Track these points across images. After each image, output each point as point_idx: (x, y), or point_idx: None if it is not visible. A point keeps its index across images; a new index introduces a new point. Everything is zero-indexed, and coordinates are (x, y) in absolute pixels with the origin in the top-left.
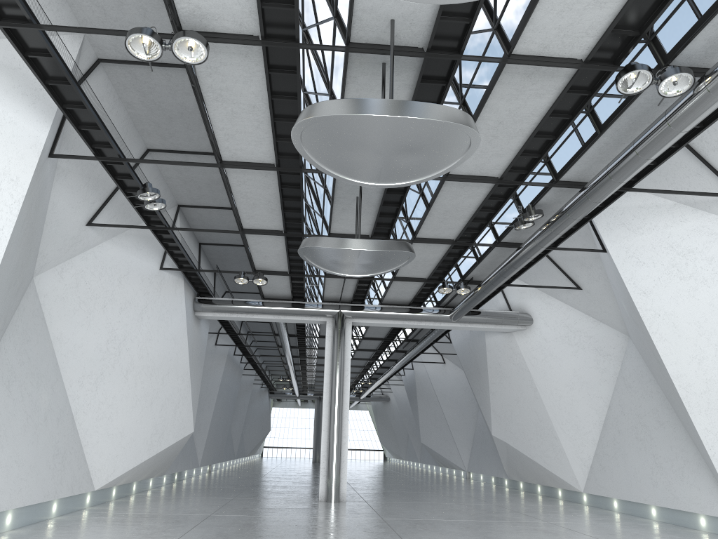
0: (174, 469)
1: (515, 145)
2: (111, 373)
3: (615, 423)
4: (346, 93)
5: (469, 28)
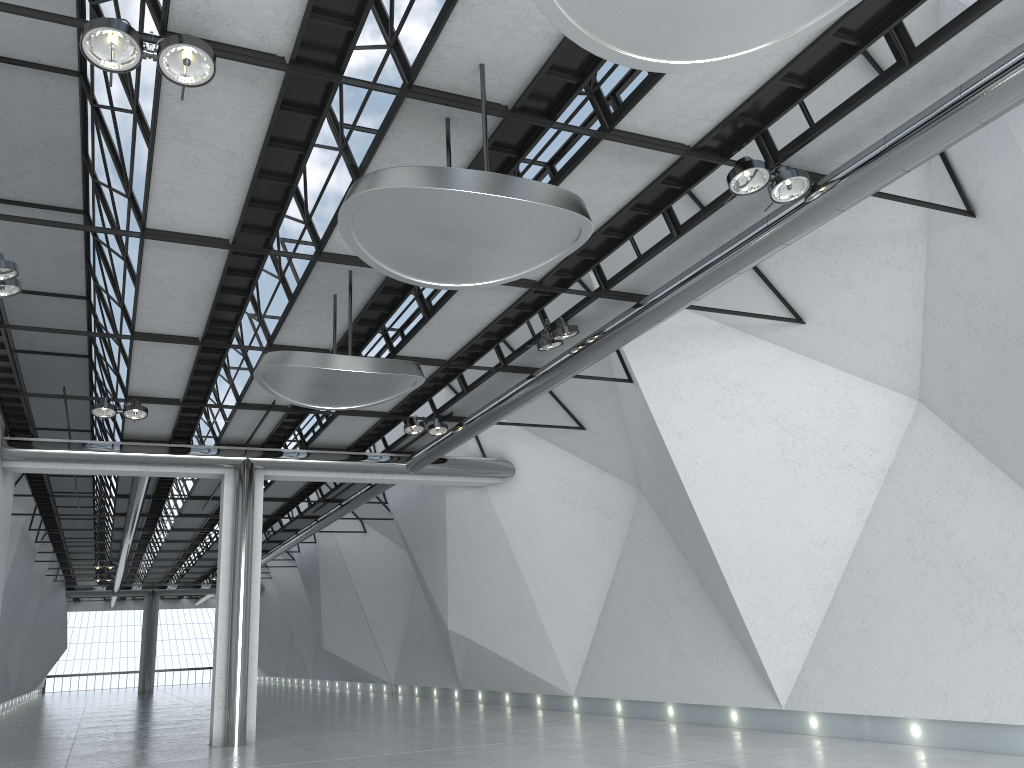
0: None
1: None
2: None
3: (621, 602)
4: (378, 152)
5: (574, 89)
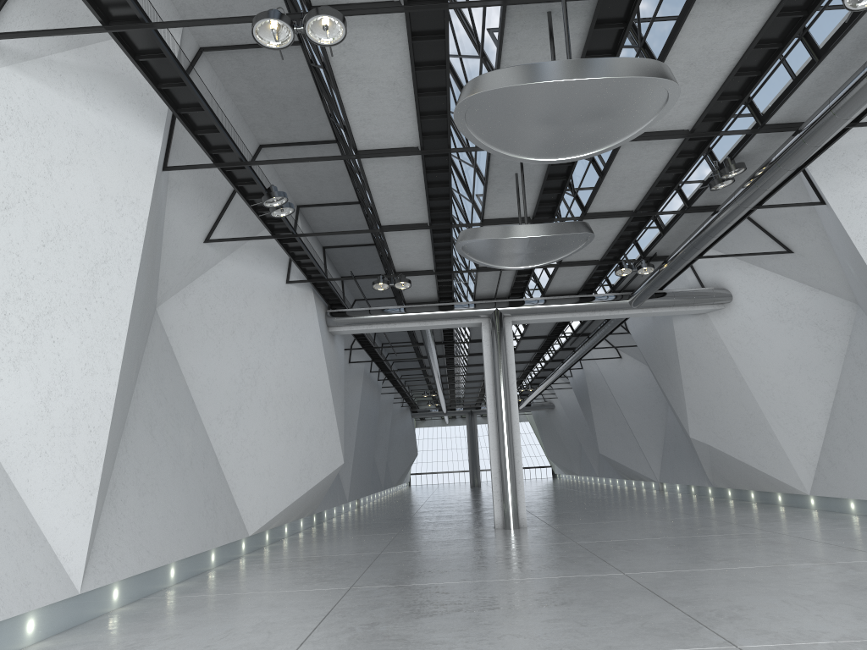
0: (323, 506)
1: (709, 89)
2: (250, 406)
3: (846, 410)
4: (503, 54)
5: None
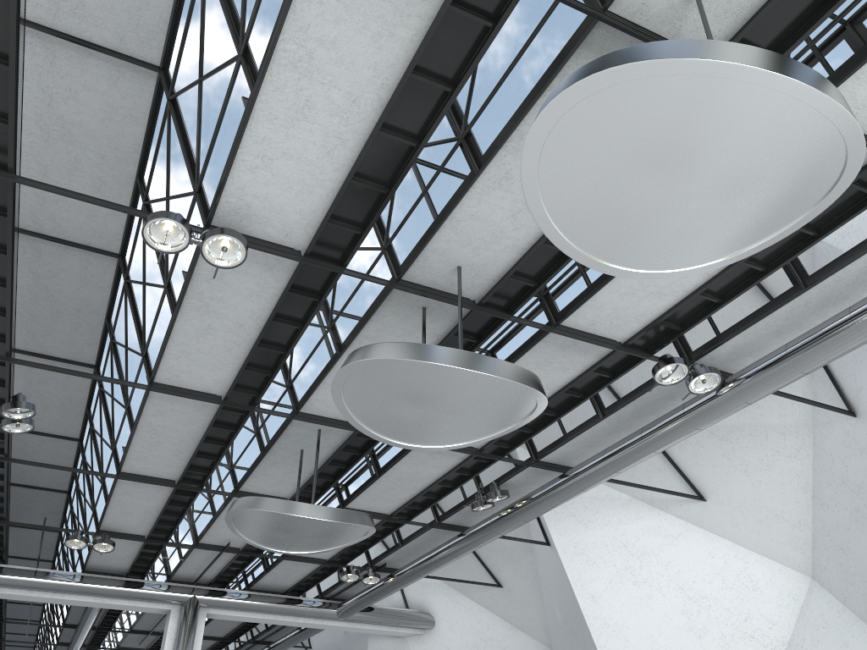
0: None
1: None
2: None
3: None
4: (362, 330)
5: (531, 291)
